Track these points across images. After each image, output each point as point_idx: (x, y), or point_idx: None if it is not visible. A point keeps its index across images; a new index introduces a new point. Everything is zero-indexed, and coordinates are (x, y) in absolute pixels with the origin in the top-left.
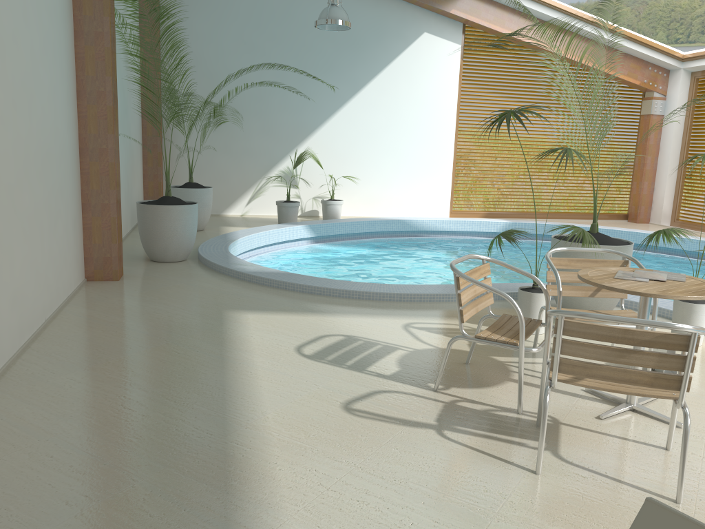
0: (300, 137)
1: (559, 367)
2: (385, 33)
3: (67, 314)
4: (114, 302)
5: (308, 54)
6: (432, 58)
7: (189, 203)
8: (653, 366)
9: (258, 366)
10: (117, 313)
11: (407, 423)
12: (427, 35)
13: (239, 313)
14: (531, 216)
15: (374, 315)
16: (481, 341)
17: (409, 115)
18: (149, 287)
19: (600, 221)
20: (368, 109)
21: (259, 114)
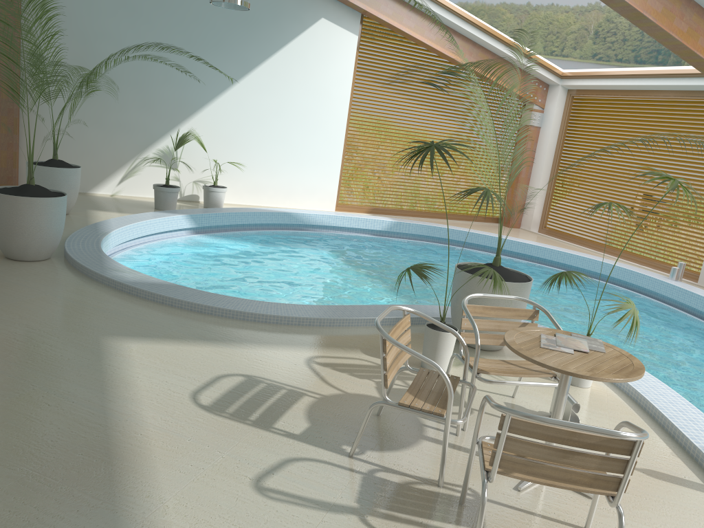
0: (183, 115)
1: (499, 463)
2: (281, 13)
3: None
4: None
5: (197, 25)
6: (328, 45)
7: (56, 193)
8: (595, 467)
9: (149, 425)
10: None
11: (327, 508)
12: (324, 21)
13: (120, 342)
14: (413, 214)
15: (274, 346)
16: (405, 409)
17: (301, 103)
18: (5, 299)
19: (477, 223)
20: (259, 92)
21: (137, 85)
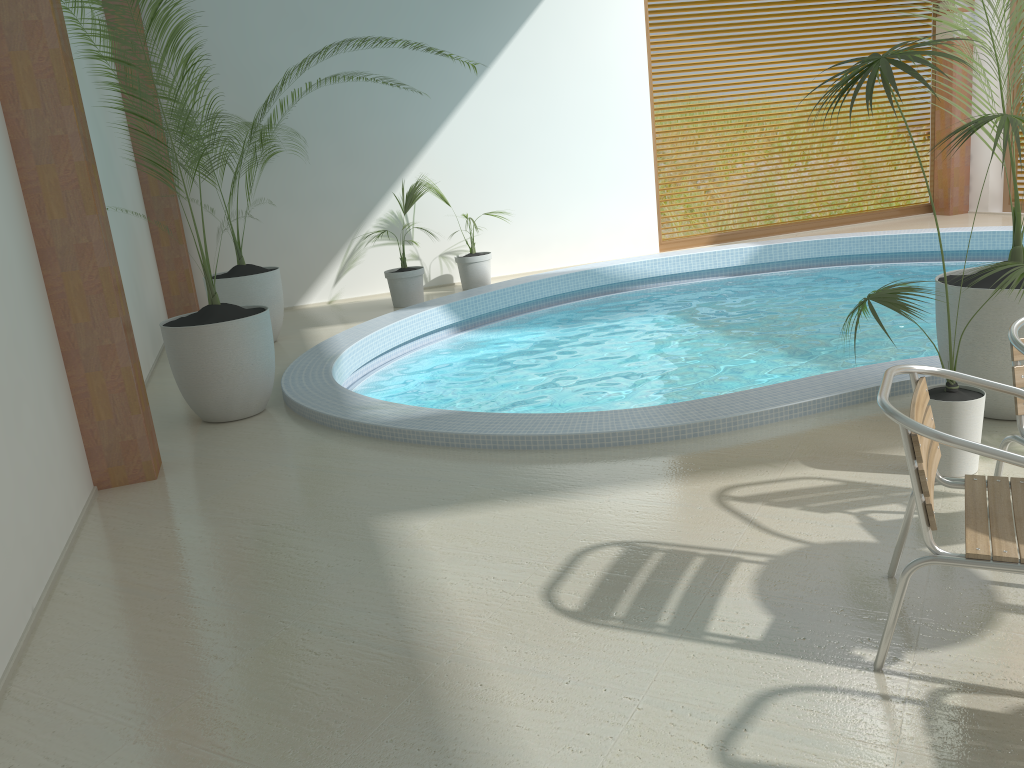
0: (404, 159)
1: None
2: None
3: (73, 583)
4: (159, 535)
5: (396, 17)
6: None
7: (253, 310)
8: None
9: (490, 664)
10: (170, 563)
11: None
12: None
13: (400, 522)
14: (784, 230)
15: (649, 482)
16: (984, 565)
17: (574, 96)
18: (215, 485)
19: (892, 221)
20: (507, 95)
21: (330, 131)
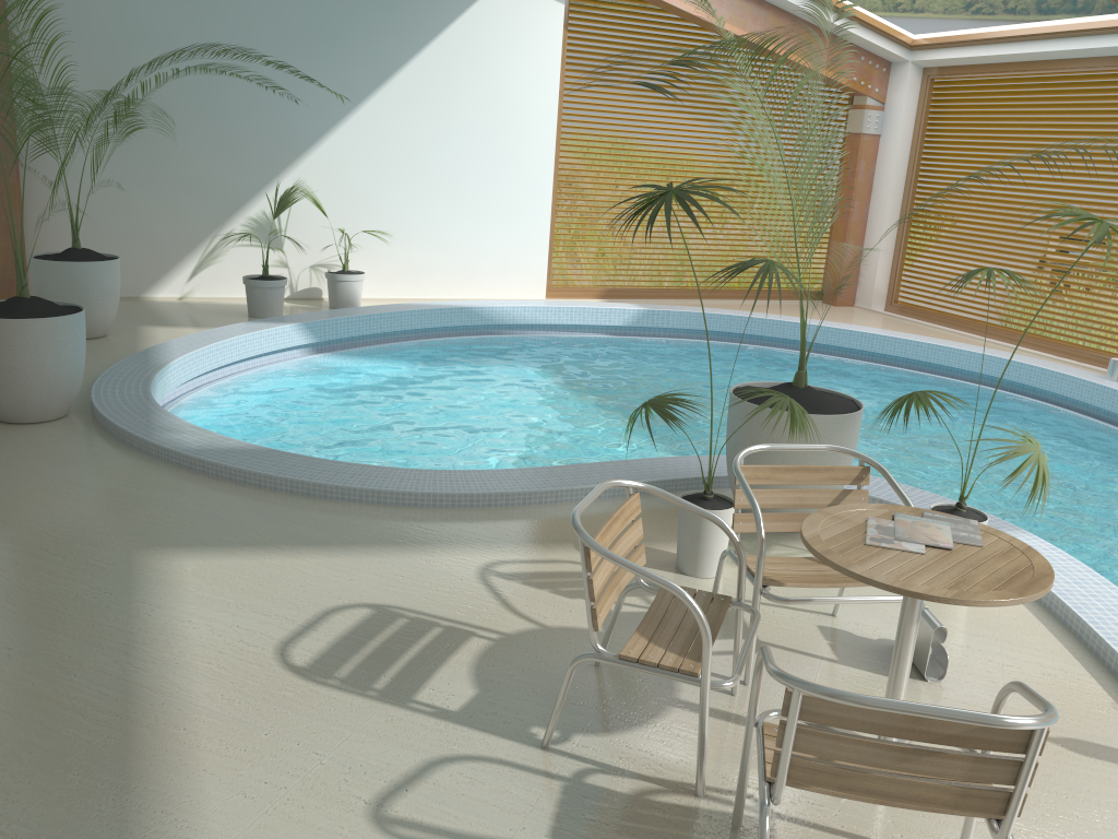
0: (285, 158)
1: (788, 772)
2: None
3: None
4: None
5: (295, 7)
6: (515, 24)
7: (68, 309)
8: (962, 776)
9: (201, 710)
10: None
11: None
12: None
13: (166, 558)
14: (676, 295)
15: (426, 547)
16: (631, 666)
17: (477, 124)
18: None
19: (782, 303)
20: (406, 111)
21: (206, 115)
